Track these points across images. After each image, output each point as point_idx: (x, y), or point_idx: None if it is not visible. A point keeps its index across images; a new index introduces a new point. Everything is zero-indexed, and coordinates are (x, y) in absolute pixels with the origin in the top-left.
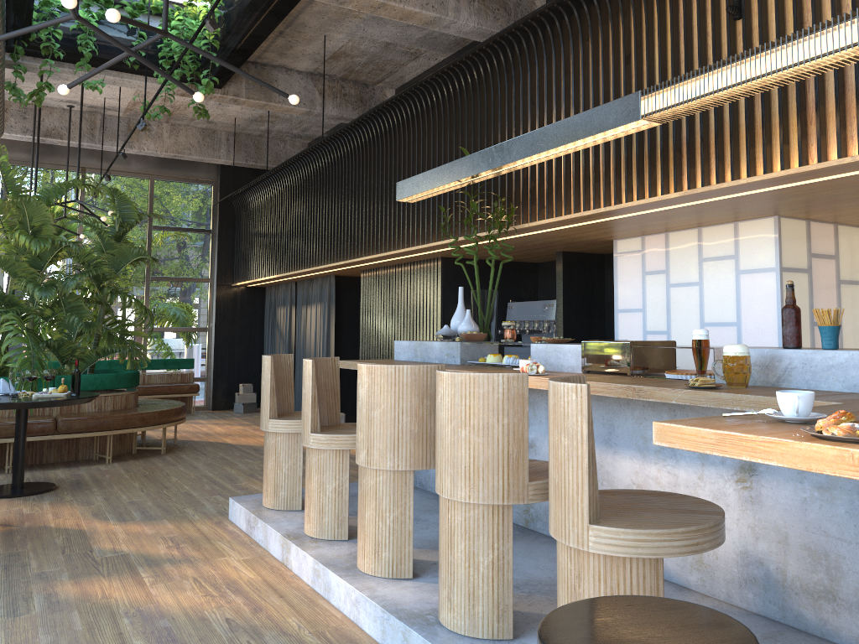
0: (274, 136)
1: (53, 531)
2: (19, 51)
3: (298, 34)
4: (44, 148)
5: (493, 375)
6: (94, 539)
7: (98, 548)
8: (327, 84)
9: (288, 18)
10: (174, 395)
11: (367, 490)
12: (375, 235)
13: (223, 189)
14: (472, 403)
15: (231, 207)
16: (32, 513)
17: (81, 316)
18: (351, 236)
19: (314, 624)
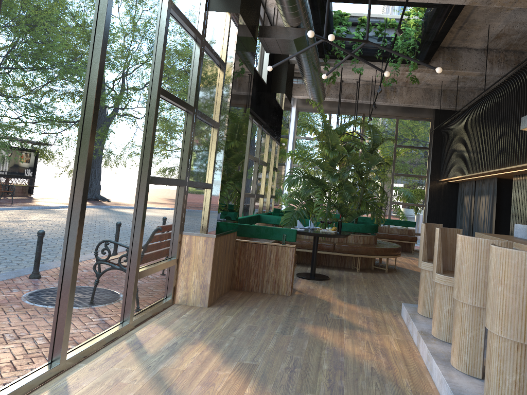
0: (467, 90)
1: (317, 299)
2: (327, 57)
3: (471, 26)
4: (346, 104)
5: (522, 252)
6: (332, 308)
7: (331, 313)
8: (494, 55)
9: (463, 17)
10: (403, 241)
11: (457, 315)
12: (516, 152)
13: (436, 123)
14: (506, 269)
15: (440, 134)
16: (313, 289)
17: (351, 192)
18: (503, 153)
19: (416, 386)
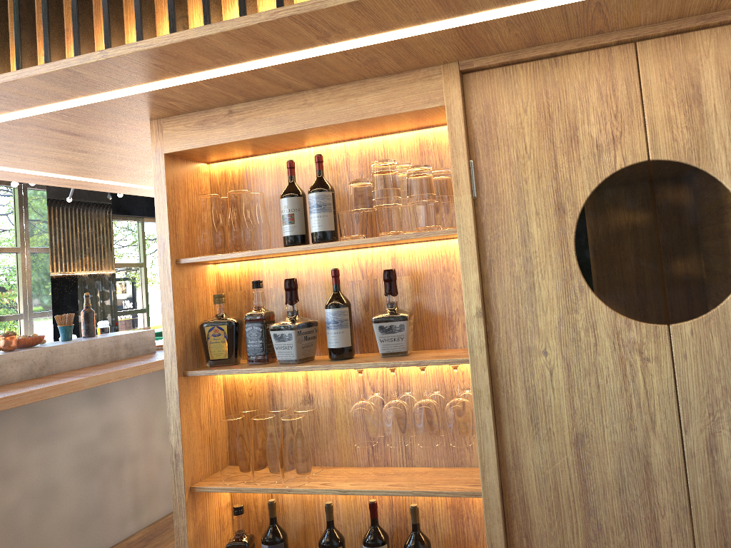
0: None
1: None
2: None
3: None
4: None
5: None
6: None
7: None
8: None
9: None
10: None
11: None
12: None
13: None
14: None
15: None
16: None
17: None
18: None
19: None
